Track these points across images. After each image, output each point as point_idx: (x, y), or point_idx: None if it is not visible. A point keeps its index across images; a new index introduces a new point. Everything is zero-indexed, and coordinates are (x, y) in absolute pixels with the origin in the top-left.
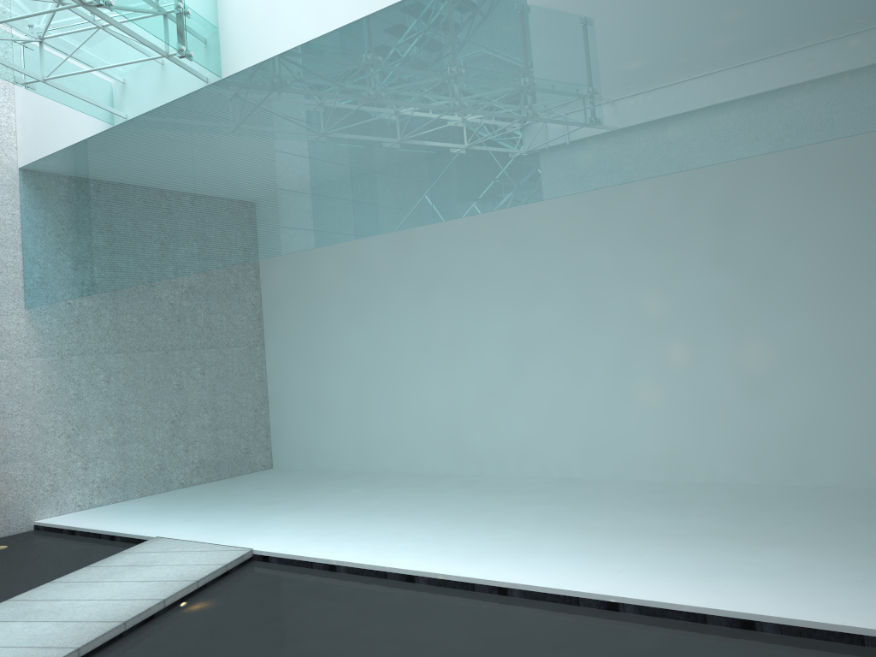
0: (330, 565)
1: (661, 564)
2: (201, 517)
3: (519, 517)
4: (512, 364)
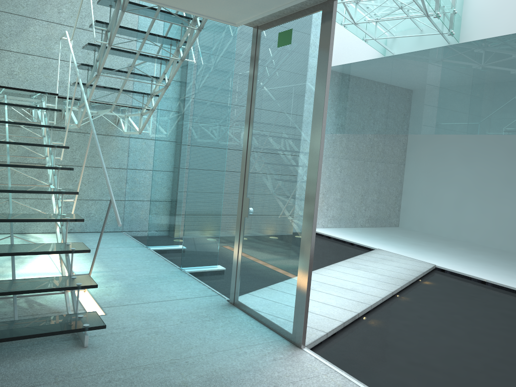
0: (482, 280)
1: None
2: (389, 244)
3: None
4: None
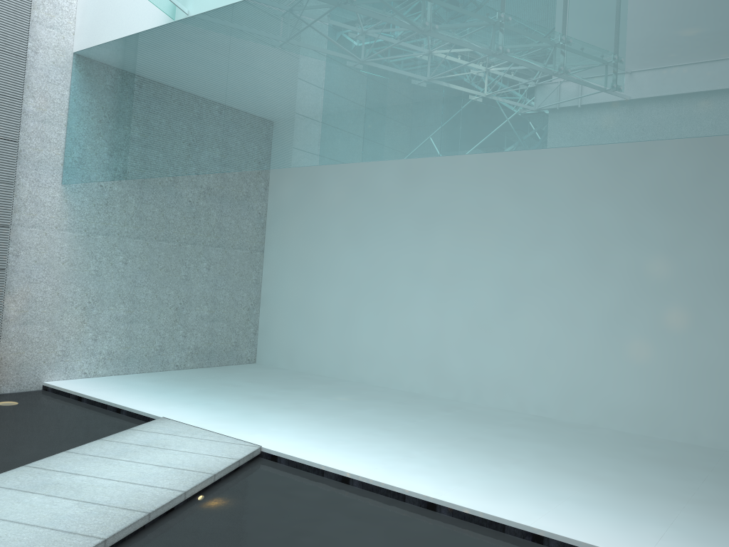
0: (343, 476)
1: (702, 535)
2: (201, 402)
3: (518, 453)
4: (504, 303)
